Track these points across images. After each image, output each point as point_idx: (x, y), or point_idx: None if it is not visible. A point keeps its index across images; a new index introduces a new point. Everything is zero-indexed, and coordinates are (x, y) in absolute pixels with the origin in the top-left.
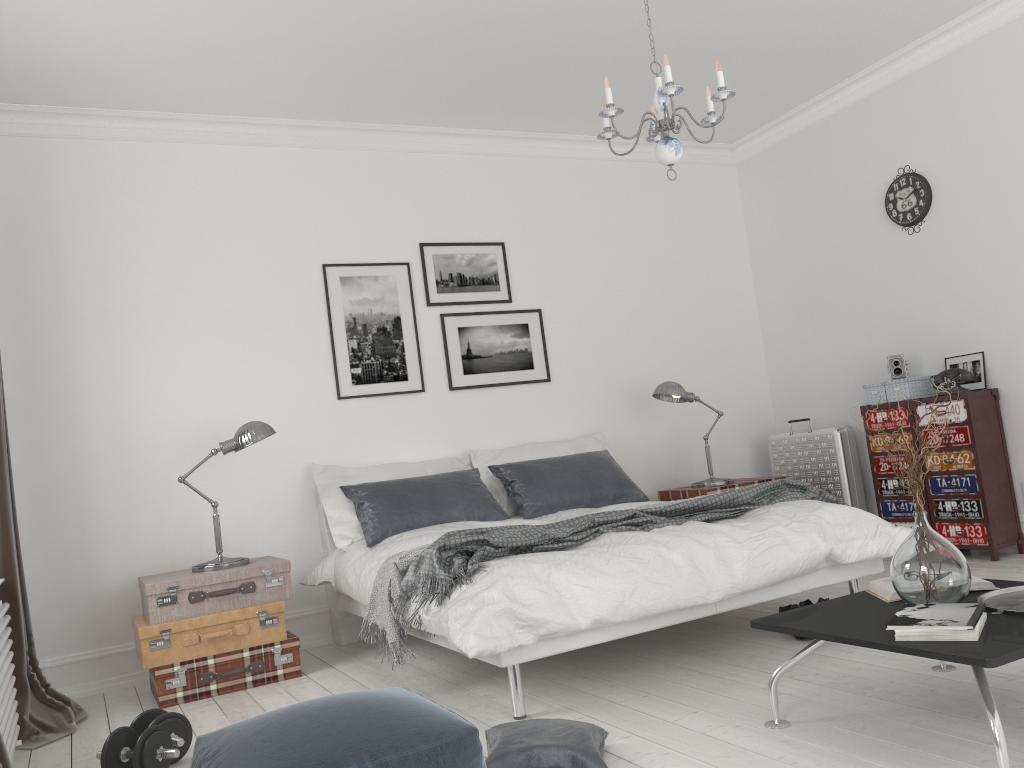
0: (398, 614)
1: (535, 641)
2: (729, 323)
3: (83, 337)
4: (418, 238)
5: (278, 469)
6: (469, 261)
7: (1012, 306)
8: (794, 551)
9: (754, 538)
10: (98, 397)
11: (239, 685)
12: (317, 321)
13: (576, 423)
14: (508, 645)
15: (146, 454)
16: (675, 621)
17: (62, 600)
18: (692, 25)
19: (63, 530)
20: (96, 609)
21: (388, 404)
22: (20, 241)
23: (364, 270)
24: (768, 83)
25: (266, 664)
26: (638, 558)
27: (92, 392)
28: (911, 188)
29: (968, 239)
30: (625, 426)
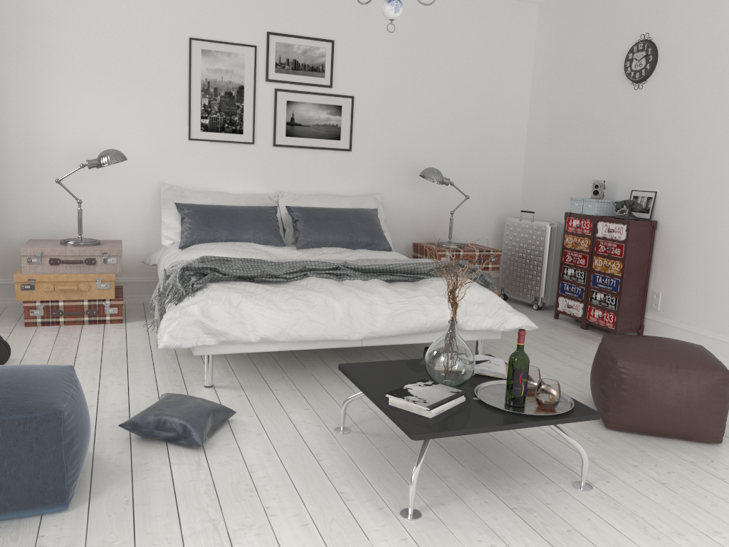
0: (162, 303)
1: (217, 344)
2: (502, 129)
3: (6, 67)
4: (267, 28)
5: (139, 182)
6: (304, 51)
7: (684, 163)
8: (426, 316)
9: (401, 302)
10: (15, 112)
11: (79, 321)
12: (180, 80)
13: (365, 184)
14: (192, 344)
15: (46, 157)
16: (328, 346)
17: None
18: None
19: None
20: (5, 254)
21: (225, 149)
22: None
23: (221, 47)
24: None
25: (99, 312)
26: (309, 302)
27: (11, 107)
28: (644, 53)
29: (671, 103)
30: (402, 192)
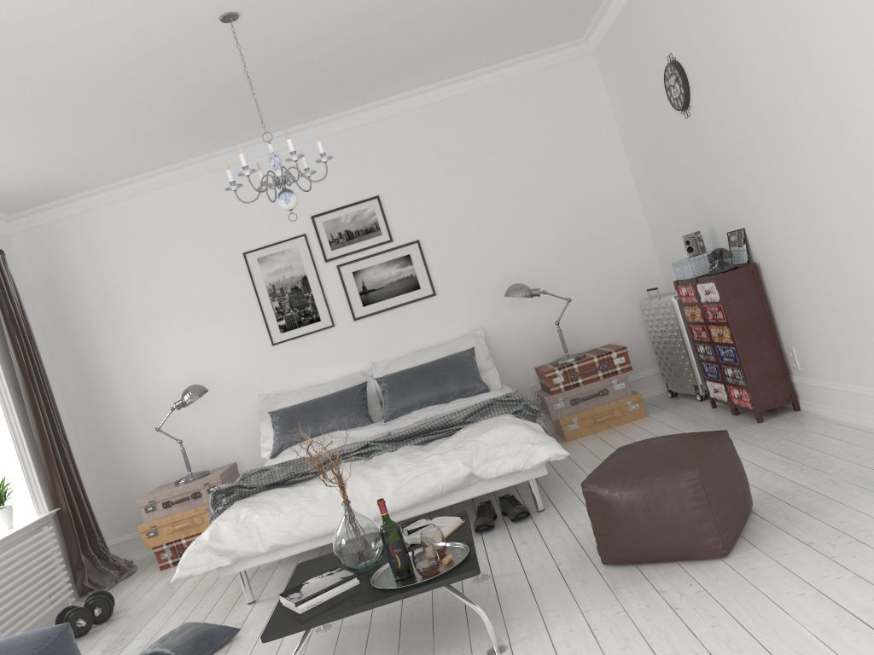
0: None
1: (233, 562)
2: (604, 203)
3: (106, 342)
4: (309, 213)
5: (242, 400)
6: (352, 218)
7: (749, 187)
8: (436, 477)
9: (408, 469)
10: (123, 377)
11: None
12: (248, 294)
13: (464, 323)
14: (203, 570)
15: (158, 406)
16: None
17: (131, 500)
18: (396, 22)
19: (122, 460)
20: None
21: (309, 341)
22: (58, 291)
23: (273, 249)
24: (539, 8)
25: None
26: (314, 496)
27: (119, 374)
28: (674, 76)
29: (714, 123)
30: (510, 316)
